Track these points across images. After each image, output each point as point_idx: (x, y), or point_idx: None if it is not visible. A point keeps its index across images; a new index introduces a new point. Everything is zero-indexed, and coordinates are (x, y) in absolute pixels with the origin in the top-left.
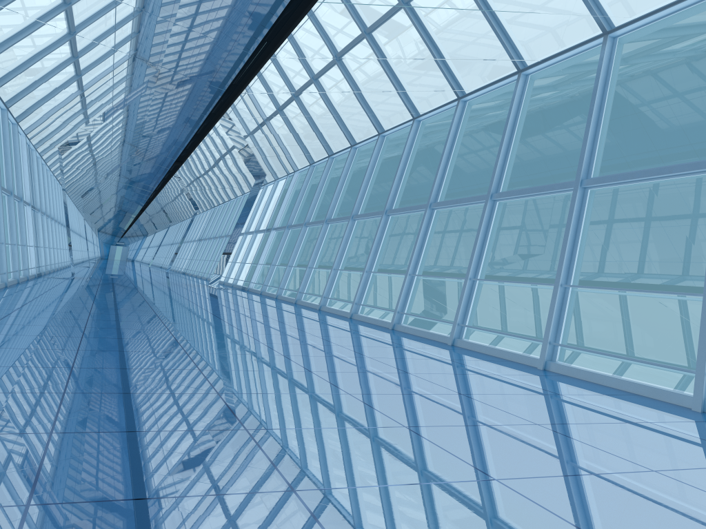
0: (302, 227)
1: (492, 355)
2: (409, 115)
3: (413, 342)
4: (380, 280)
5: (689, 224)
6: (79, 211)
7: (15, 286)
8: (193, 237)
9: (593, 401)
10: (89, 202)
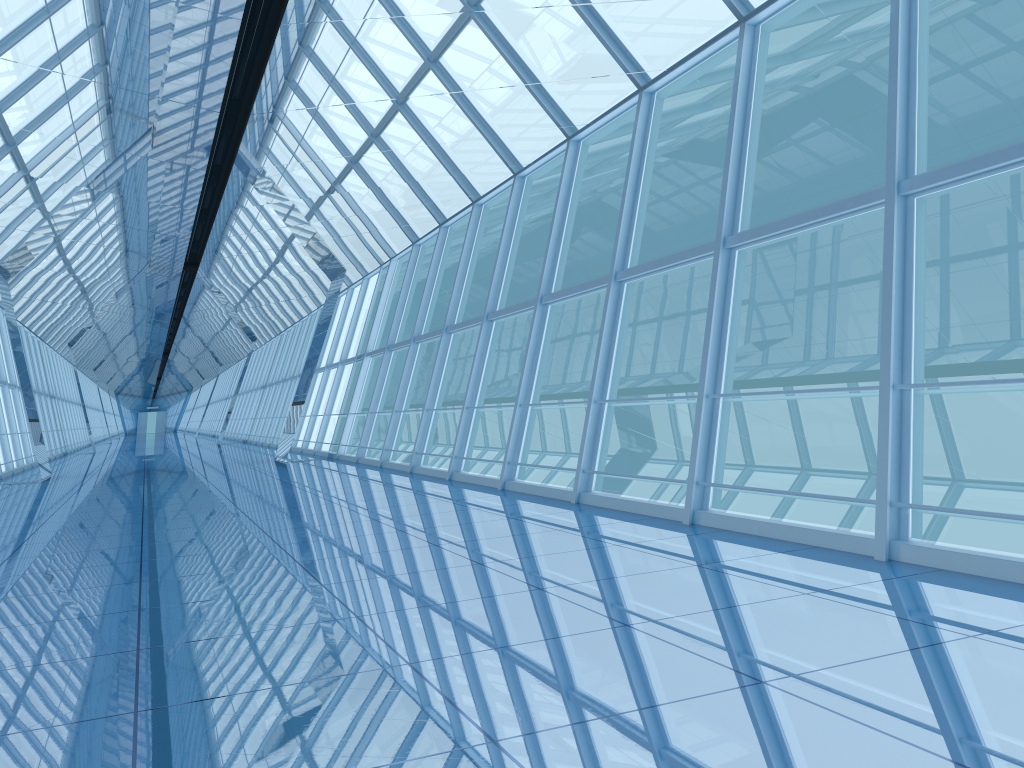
0: (410, 345)
1: (773, 537)
2: (561, 132)
3: (619, 529)
4: (548, 411)
5: (987, 266)
6: (67, 367)
7: None
8: (253, 385)
9: None
10: (83, 351)
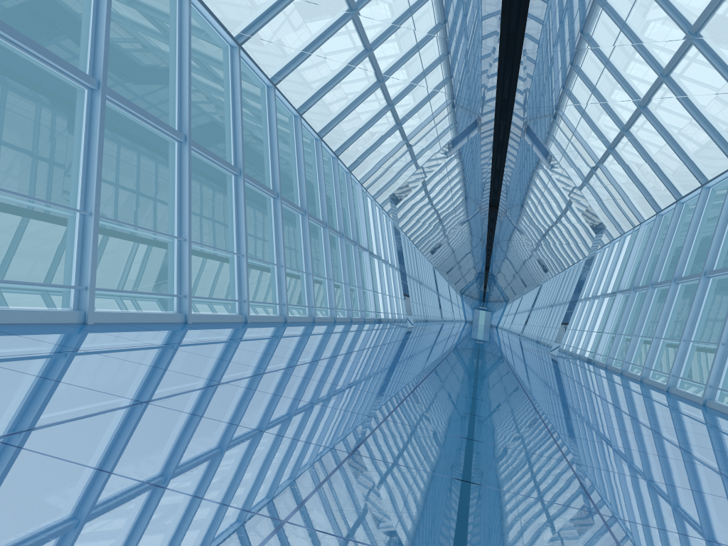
0: (648, 288)
1: None
2: None
3: None
4: None
5: None
6: (429, 266)
7: (343, 323)
8: (544, 302)
9: None
10: (439, 258)
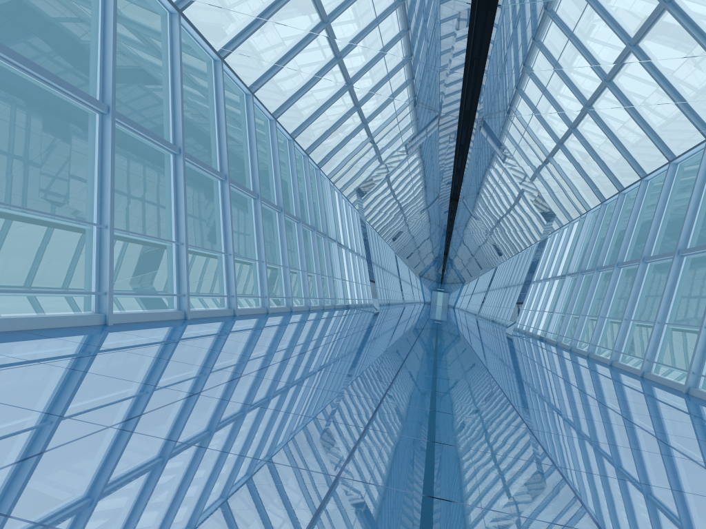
0: (593, 272)
1: None
2: (697, 134)
3: (698, 408)
4: None
5: None
6: (391, 253)
7: (317, 311)
8: (499, 284)
9: None
10: (400, 245)
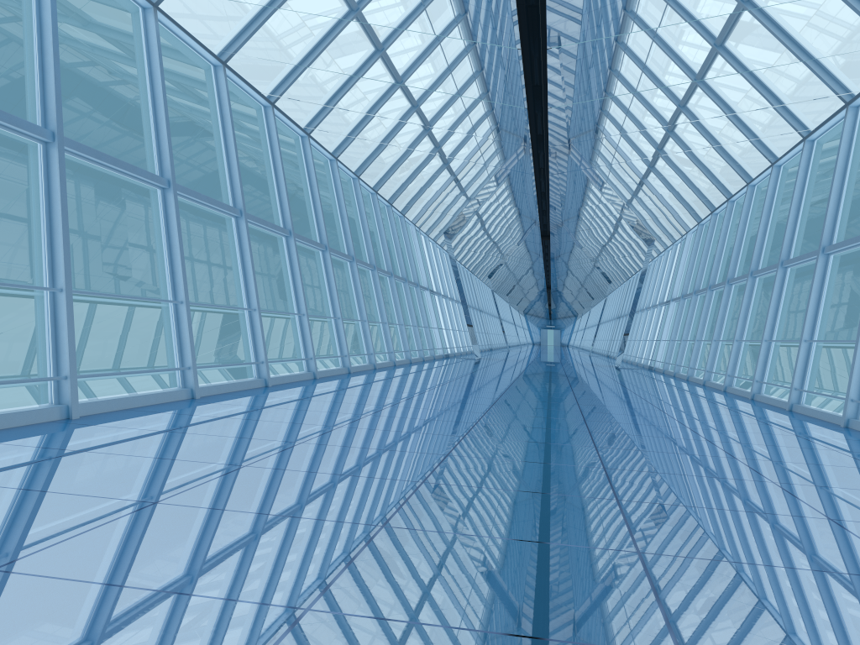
0: (691, 296)
1: (815, 417)
2: (761, 162)
3: (745, 406)
4: None
5: None
6: (488, 292)
7: (418, 363)
8: (610, 315)
9: (822, 440)
10: (497, 282)
